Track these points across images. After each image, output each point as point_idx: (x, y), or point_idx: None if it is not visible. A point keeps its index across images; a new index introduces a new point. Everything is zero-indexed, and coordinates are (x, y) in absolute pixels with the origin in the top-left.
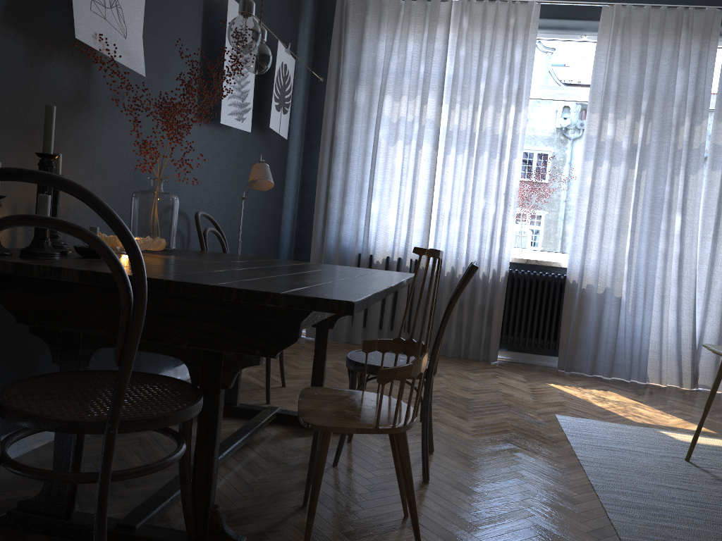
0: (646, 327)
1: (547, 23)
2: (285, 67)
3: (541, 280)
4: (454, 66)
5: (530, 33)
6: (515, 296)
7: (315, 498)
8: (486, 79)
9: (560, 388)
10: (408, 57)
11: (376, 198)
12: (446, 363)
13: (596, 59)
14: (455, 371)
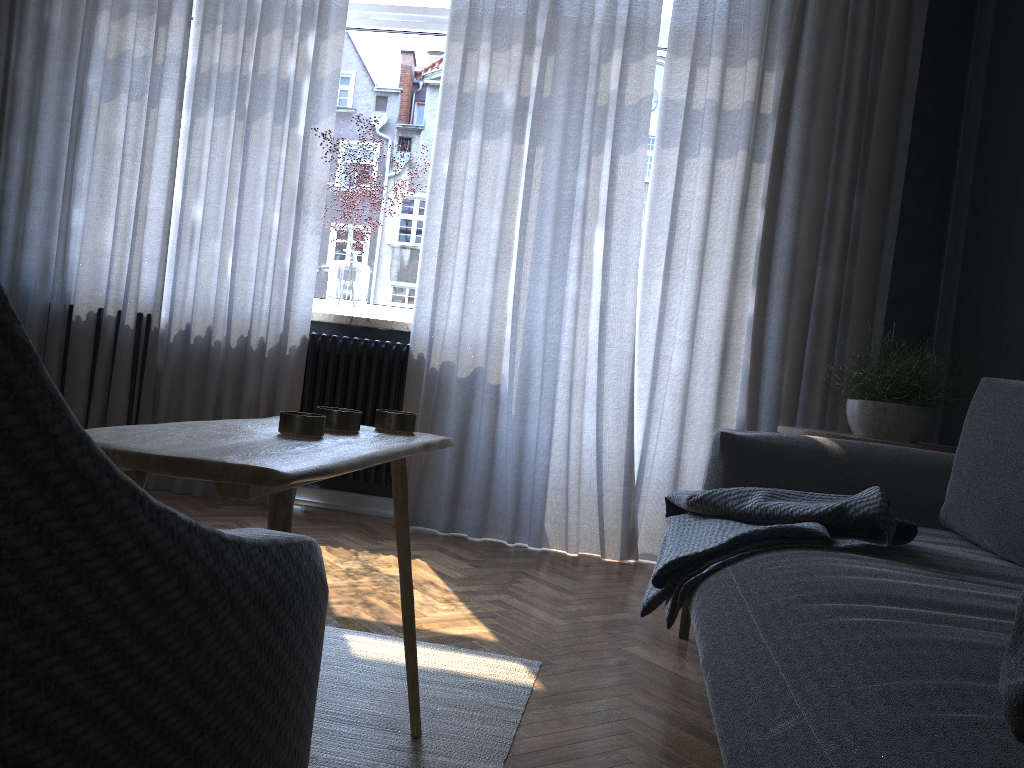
0: (541, 441)
1: None
2: None
3: (367, 354)
4: None
5: None
6: (319, 383)
7: None
8: None
9: None
10: None
11: (82, 200)
12: None
13: None
14: None
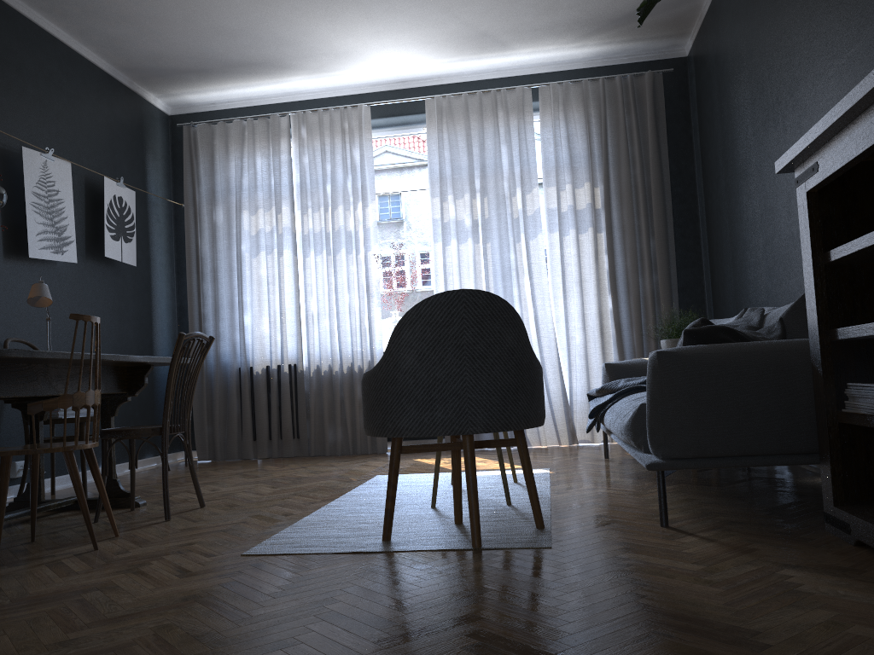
0: None
1: (388, 121)
2: (121, 200)
3: None
4: (300, 174)
5: (364, 133)
6: None
7: (0, 513)
8: (331, 181)
9: (421, 460)
10: (259, 172)
11: (248, 310)
12: (327, 459)
13: (429, 148)
14: (327, 463)
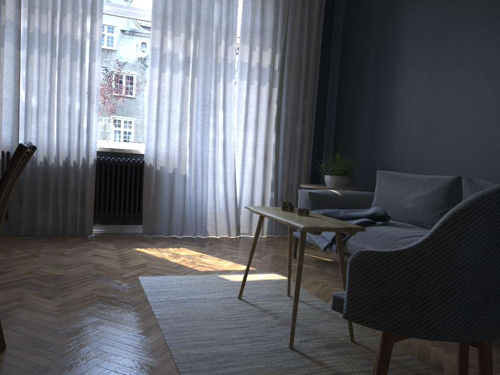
0: (204, 195)
1: None
2: None
3: (125, 165)
4: None
5: None
6: (103, 179)
7: None
8: None
9: (144, 251)
10: None
11: None
12: (44, 243)
13: None
14: (52, 249)
